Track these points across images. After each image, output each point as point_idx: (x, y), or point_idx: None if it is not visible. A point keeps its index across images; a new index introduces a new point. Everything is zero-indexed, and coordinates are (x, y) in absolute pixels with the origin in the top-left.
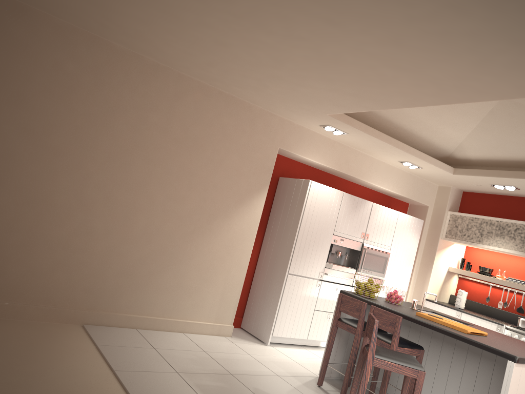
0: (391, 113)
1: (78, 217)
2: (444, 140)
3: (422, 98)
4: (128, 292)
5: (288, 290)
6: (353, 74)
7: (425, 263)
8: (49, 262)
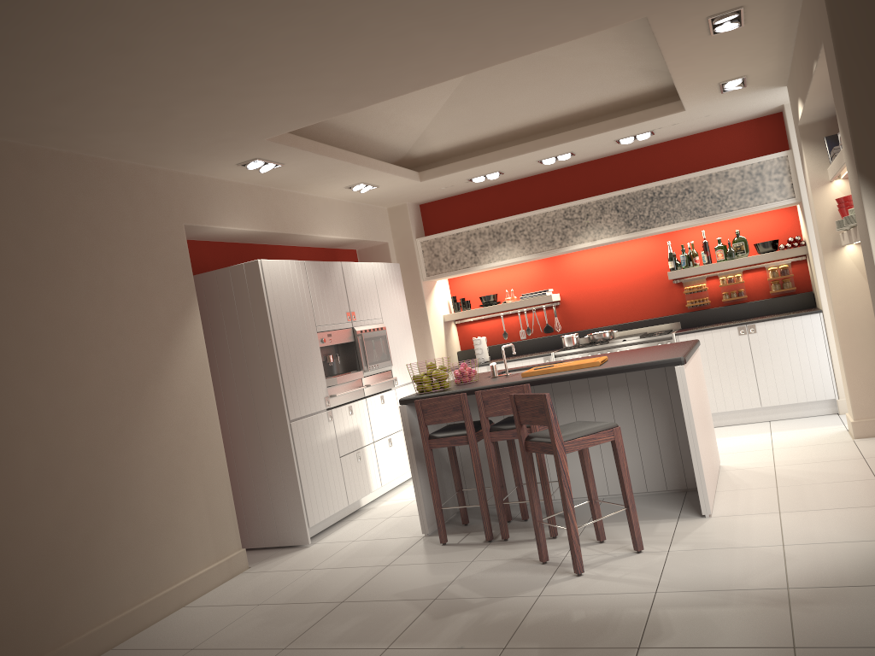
0: None
1: None
2: (402, 135)
3: (450, 68)
4: (66, 594)
5: (300, 446)
6: (363, 52)
7: (417, 323)
8: None
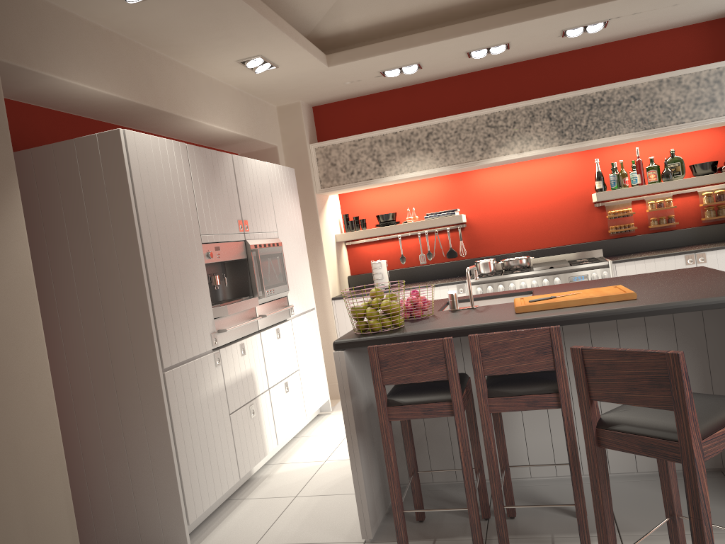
0: None
1: None
2: None
3: None
4: None
5: (177, 406)
6: None
7: (308, 243)
8: None
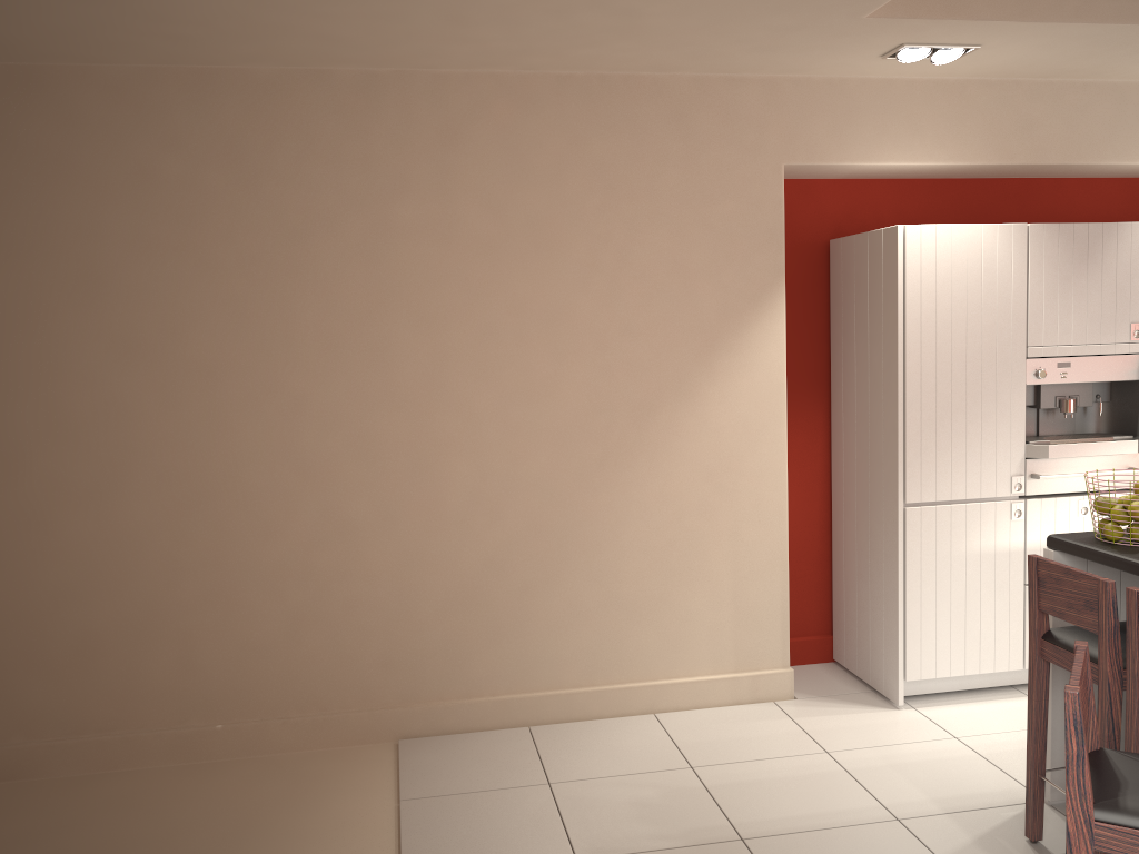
0: None
1: (308, 503)
2: None
3: None
4: (483, 644)
5: (919, 549)
6: None
7: None
8: (280, 619)
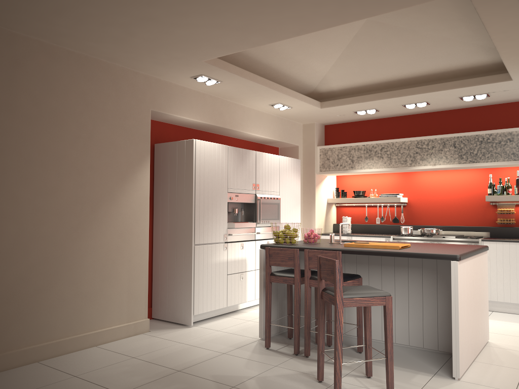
0: (263, 52)
1: None
2: (310, 75)
3: (317, 20)
4: (15, 321)
5: (198, 262)
6: None
7: (308, 200)
8: None
